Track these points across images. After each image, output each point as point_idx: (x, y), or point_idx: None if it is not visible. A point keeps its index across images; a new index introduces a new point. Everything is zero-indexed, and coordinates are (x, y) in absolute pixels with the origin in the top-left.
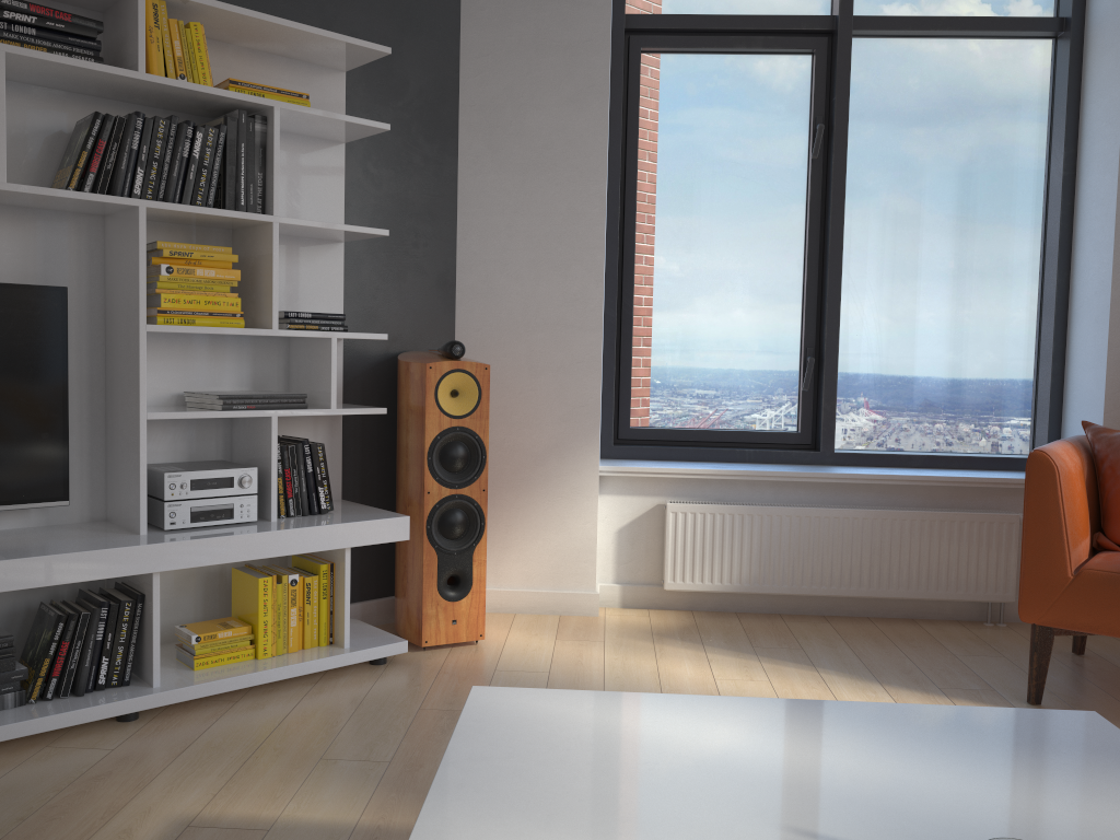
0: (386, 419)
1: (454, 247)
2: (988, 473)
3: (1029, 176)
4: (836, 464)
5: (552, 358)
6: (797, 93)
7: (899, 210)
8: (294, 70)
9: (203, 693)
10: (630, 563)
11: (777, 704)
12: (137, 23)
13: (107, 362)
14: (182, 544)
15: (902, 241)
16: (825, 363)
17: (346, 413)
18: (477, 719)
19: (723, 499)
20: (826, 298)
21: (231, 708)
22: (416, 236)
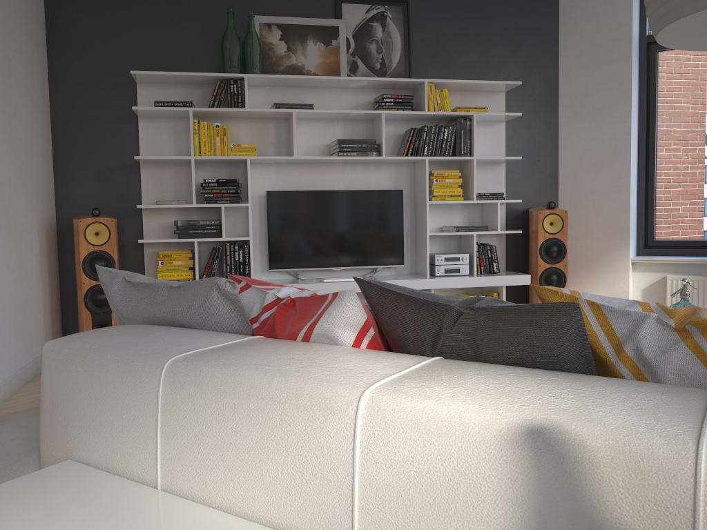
0: (525, 237)
1: (557, 159)
2: None
3: None
4: None
5: (605, 207)
6: None
7: None
8: (483, 95)
9: None
10: None
11: None
12: (424, 94)
13: (415, 216)
14: (440, 279)
15: None
16: None
17: (503, 233)
18: None
19: (701, 274)
20: None
21: None
22: (538, 156)
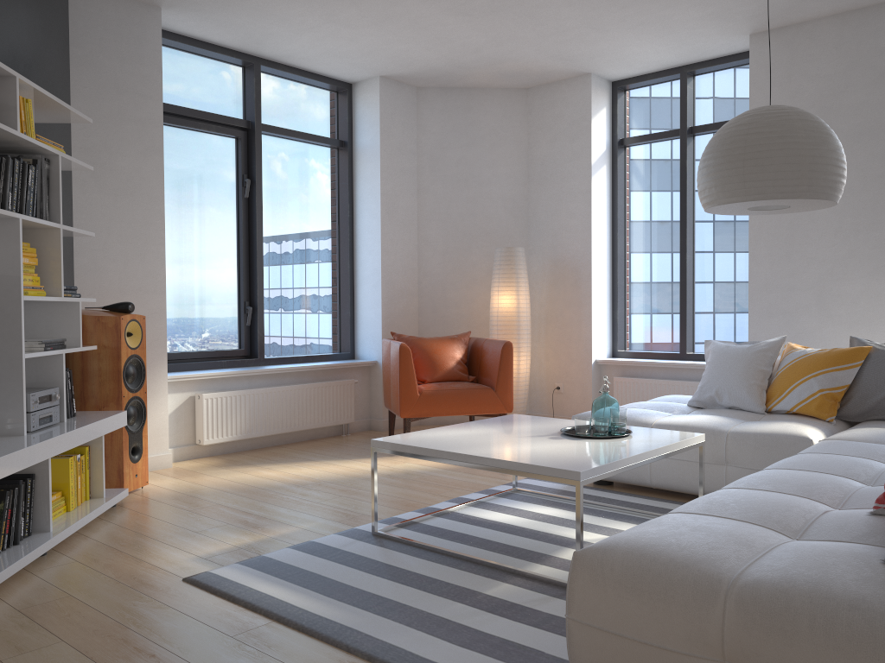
0: None
1: (72, 240)
2: (333, 361)
3: (332, 215)
4: (266, 364)
5: (138, 311)
6: (231, 159)
7: (281, 228)
8: None
9: (74, 530)
10: (176, 434)
11: (454, 426)
12: (15, 99)
13: None
14: (66, 434)
15: (283, 244)
16: (258, 310)
17: (85, 350)
18: (400, 442)
19: (224, 389)
20: (256, 274)
21: (88, 536)
22: None
